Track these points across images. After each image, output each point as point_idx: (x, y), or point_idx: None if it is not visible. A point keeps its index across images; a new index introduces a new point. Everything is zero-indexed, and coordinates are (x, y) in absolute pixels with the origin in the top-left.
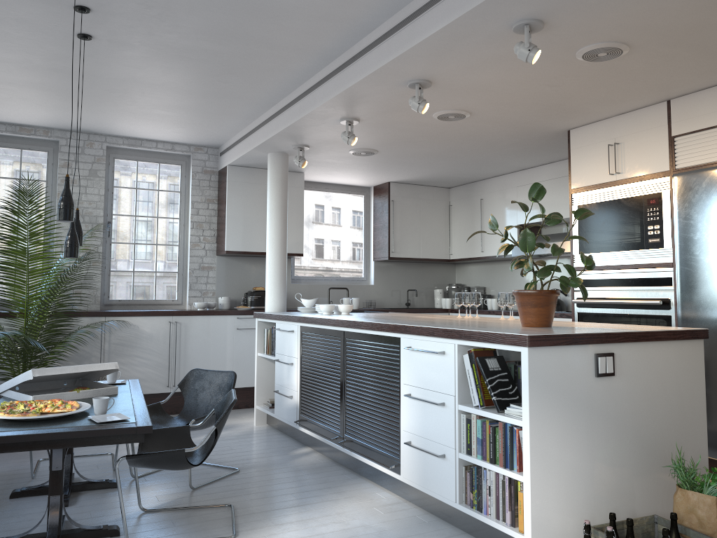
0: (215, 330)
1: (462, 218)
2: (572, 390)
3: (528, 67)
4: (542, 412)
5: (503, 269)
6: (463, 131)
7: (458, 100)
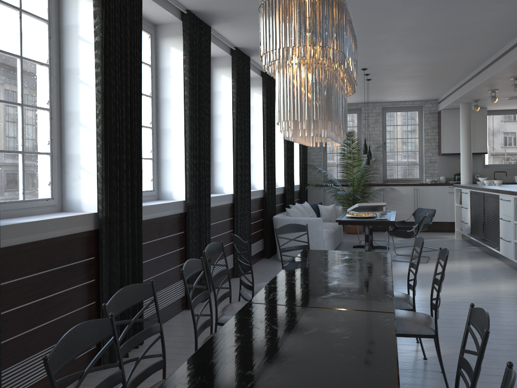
0: (437, 193)
1: None
2: None
3: None
4: None
5: None
6: None
7: None
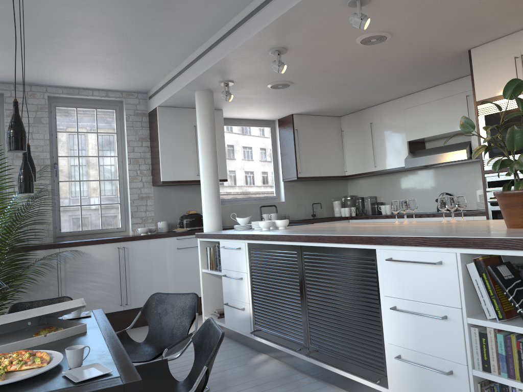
0: (158, 251)
1: (354, 140)
2: None
3: None
4: None
5: (391, 180)
6: (376, 56)
7: (386, 20)
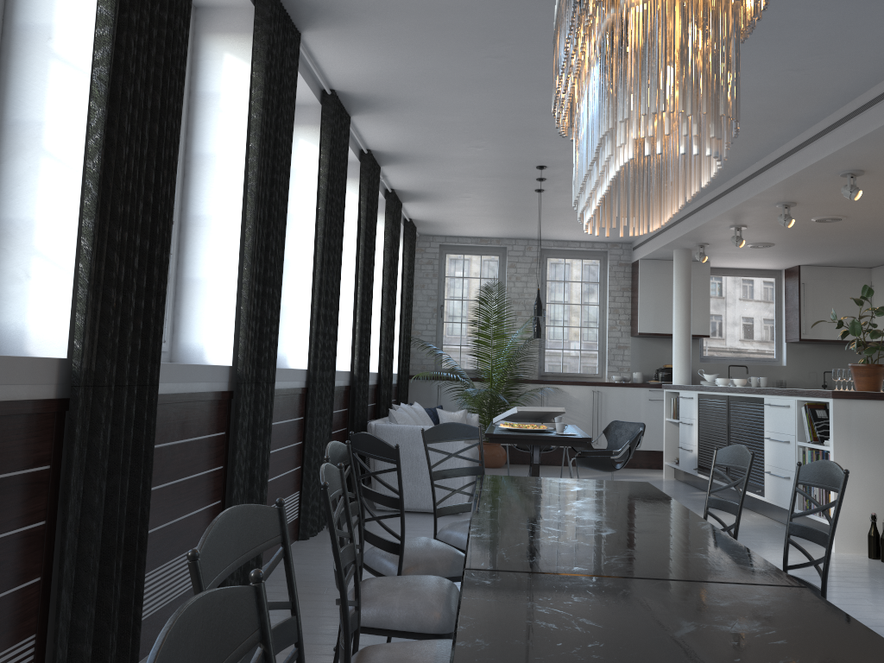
0: (630, 399)
1: (883, 299)
2: (871, 430)
3: (873, 190)
4: (844, 442)
5: None
6: (849, 227)
7: (827, 210)
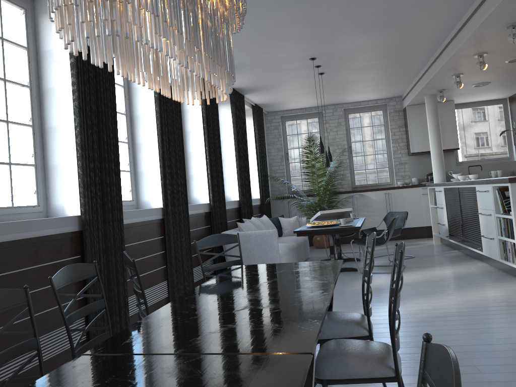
0: (410, 196)
1: None
2: None
3: None
4: None
5: None
6: None
7: (512, 53)
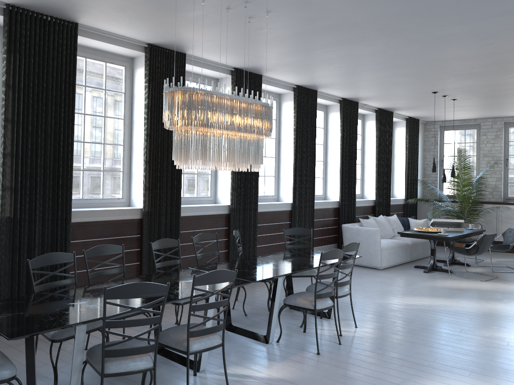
0: None
1: None
2: None
3: None
4: None
5: None
6: None
7: None
